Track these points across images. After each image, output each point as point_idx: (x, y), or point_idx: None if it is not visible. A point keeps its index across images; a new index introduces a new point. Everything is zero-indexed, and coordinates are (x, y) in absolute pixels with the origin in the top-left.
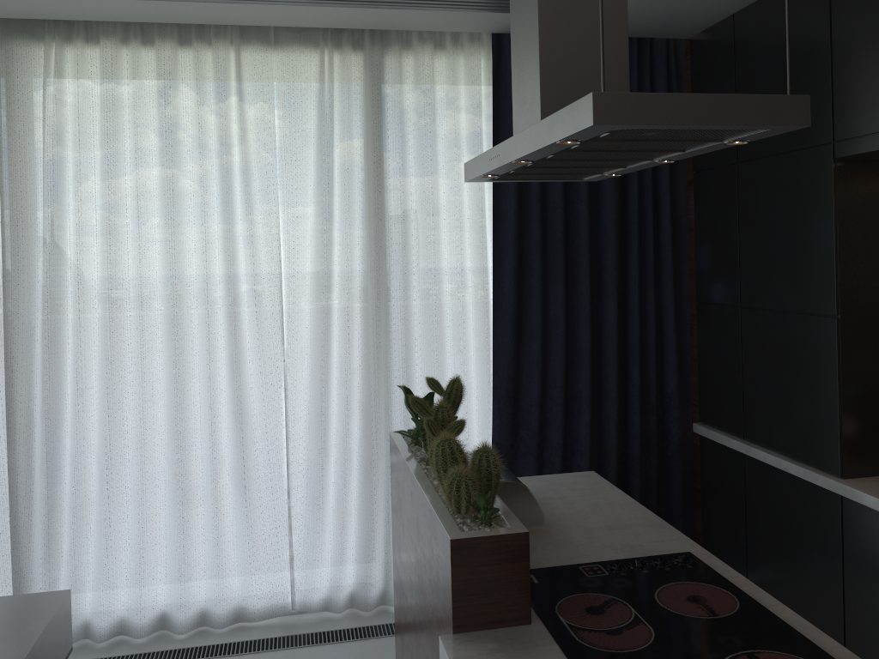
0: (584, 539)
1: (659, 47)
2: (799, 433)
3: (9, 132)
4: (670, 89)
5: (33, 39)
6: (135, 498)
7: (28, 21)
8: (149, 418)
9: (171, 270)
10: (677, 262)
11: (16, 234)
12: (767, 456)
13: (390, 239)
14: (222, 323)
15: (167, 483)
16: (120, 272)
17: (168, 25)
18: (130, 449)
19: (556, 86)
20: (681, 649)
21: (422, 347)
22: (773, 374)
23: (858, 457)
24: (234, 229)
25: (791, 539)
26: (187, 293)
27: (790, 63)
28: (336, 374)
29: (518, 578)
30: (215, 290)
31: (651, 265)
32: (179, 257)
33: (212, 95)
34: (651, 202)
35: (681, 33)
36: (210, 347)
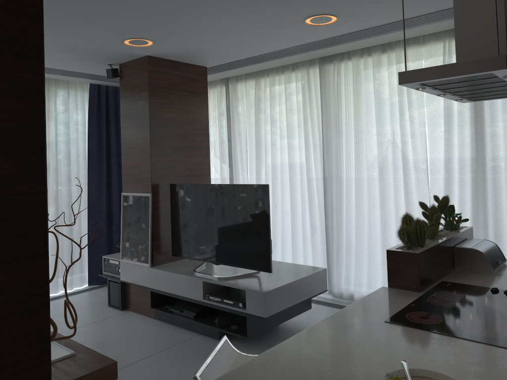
0: (503, 282)
1: None
2: None
3: (323, 99)
4: None
5: (330, 62)
6: (367, 246)
7: (329, 56)
8: (372, 213)
9: (378, 150)
10: None
11: (326, 138)
12: None
13: (485, 132)
14: (402, 174)
15: (380, 242)
16: (360, 152)
17: (376, 45)
18: (366, 225)
19: (464, 56)
20: (464, 311)
21: (506, 191)
22: None
23: None
24: (405, 131)
25: None
26: (386, 160)
27: (497, 40)
28: (457, 202)
29: (413, 271)
30: (398, 159)
31: None
32: (382, 145)
33: (395, 72)
34: None
35: None
36: (395, 185)
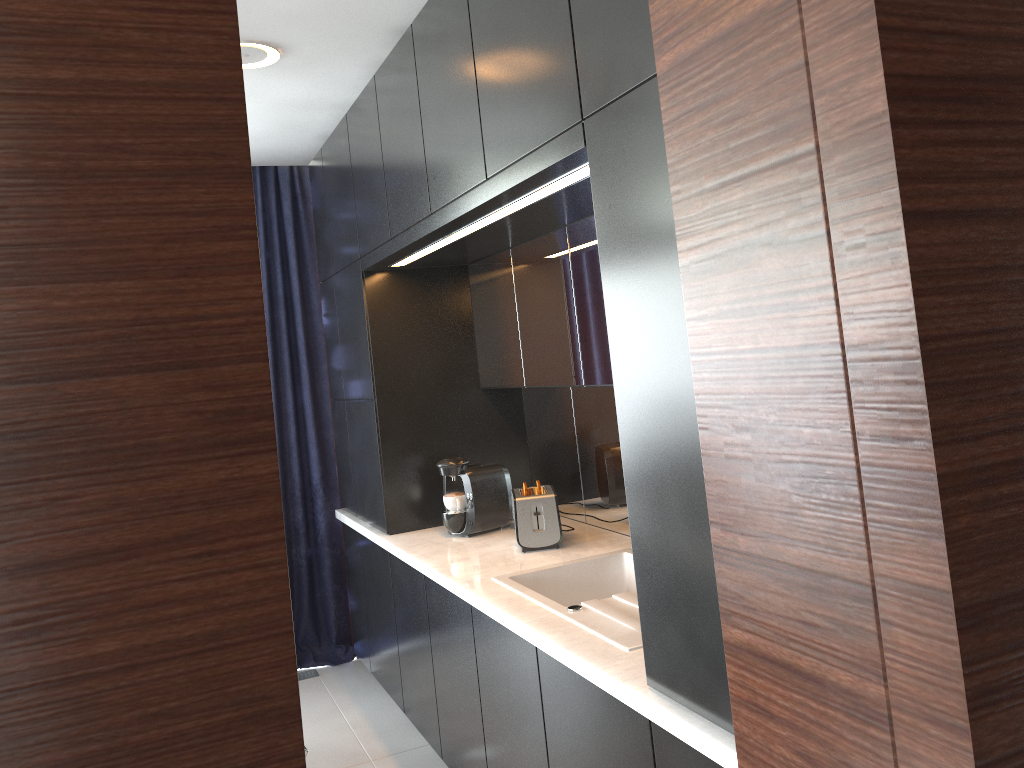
0: None
1: (283, 173)
2: (372, 503)
3: None
4: (298, 210)
5: None
6: None
7: None
8: None
9: None
10: (316, 365)
11: None
12: (360, 527)
13: None
14: None
15: None
16: None
17: None
18: None
19: None
20: None
21: None
22: (360, 455)
23: (402, 515)
24: None
25: (378, 596)
26: None
27: None
28: None
29: None
30: None
31: (288, 369)
32: None
33: None
34: (284, 311)
35: (297, 162)
36: None
